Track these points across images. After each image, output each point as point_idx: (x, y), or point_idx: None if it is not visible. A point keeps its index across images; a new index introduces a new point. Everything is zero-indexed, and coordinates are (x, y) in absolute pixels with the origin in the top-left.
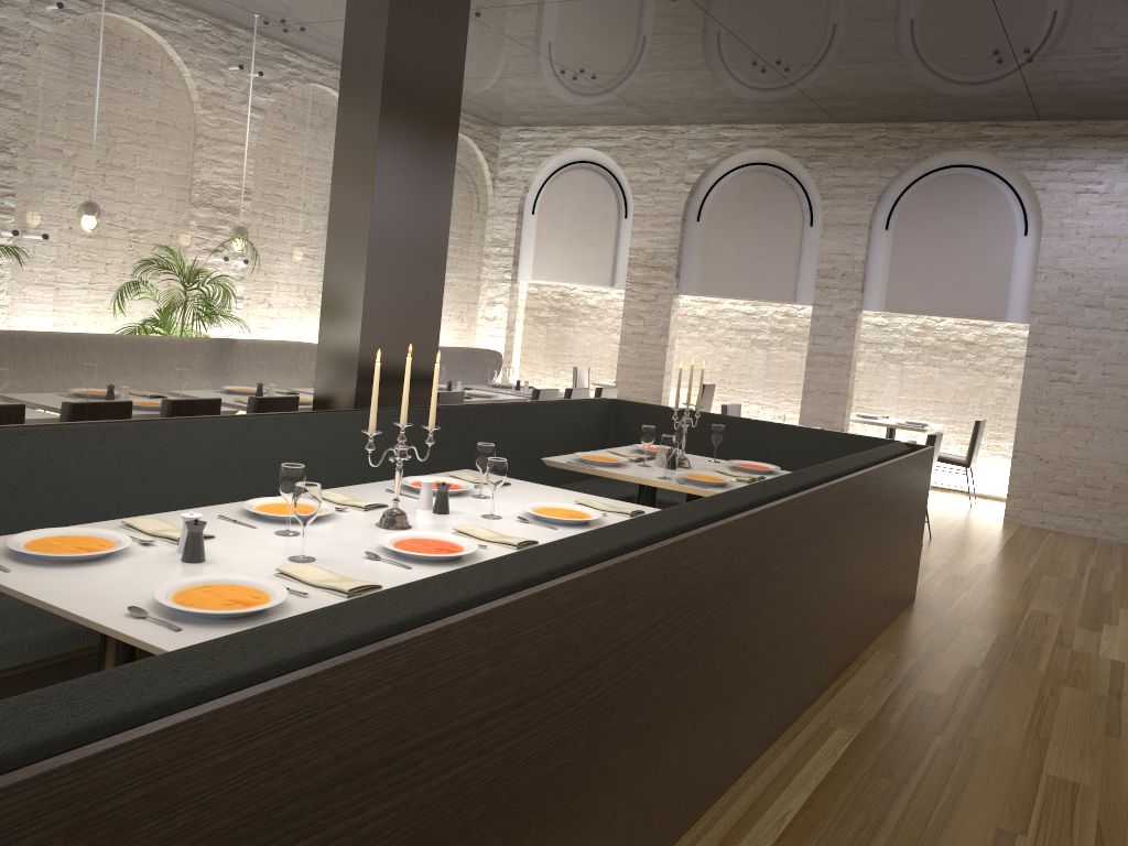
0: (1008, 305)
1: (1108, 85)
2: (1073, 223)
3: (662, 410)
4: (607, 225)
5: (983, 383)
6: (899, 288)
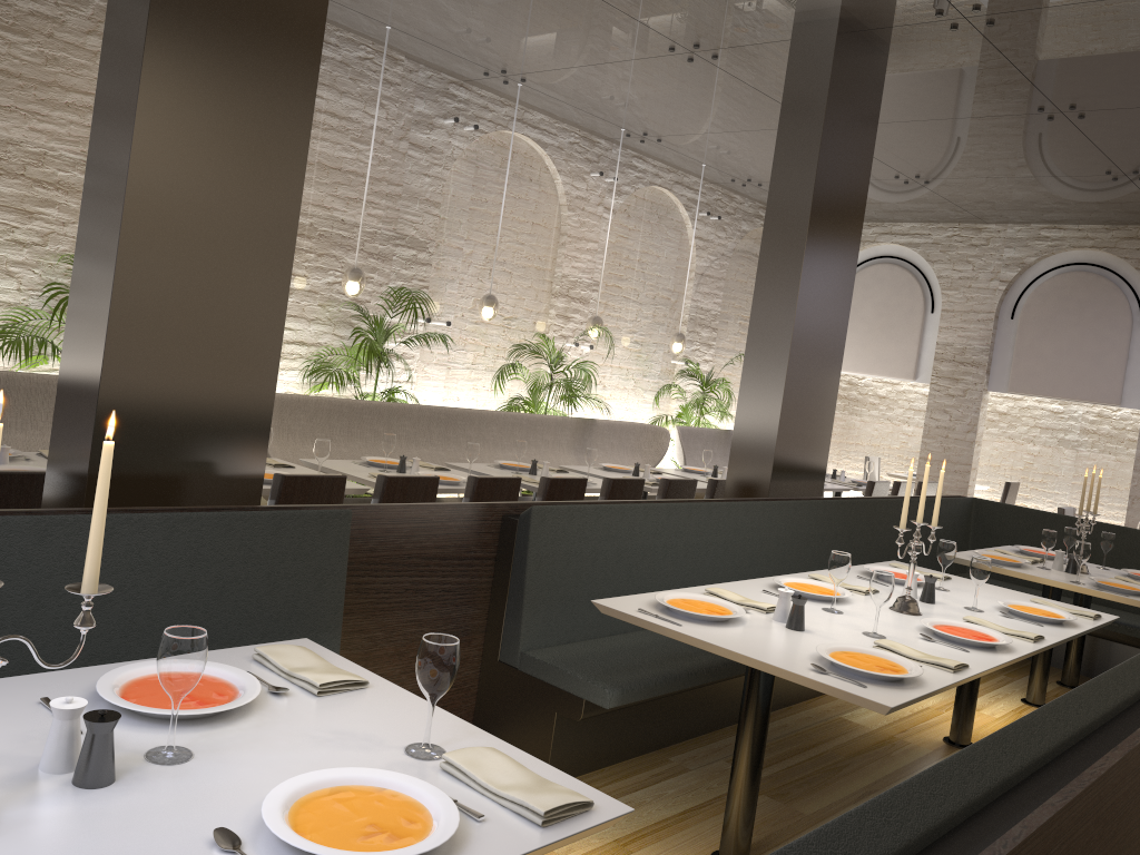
0: None
1: None
2: None
3: (1028, 512)
4: (912, 319)
5: None
6: None
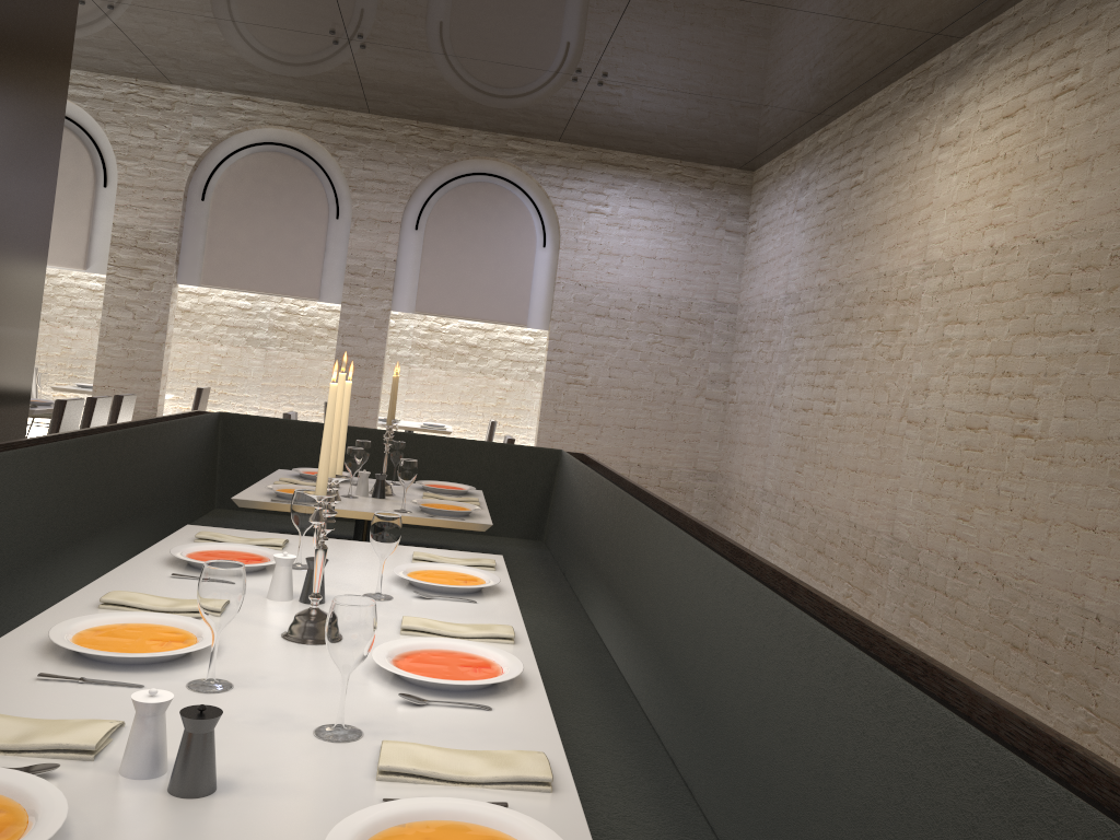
0: (529, 312)
1: (641, 119)
2: (586, 239)
3: (289, 424)
4: (79, 193)
5: (485, 385)
6: (430, 290)
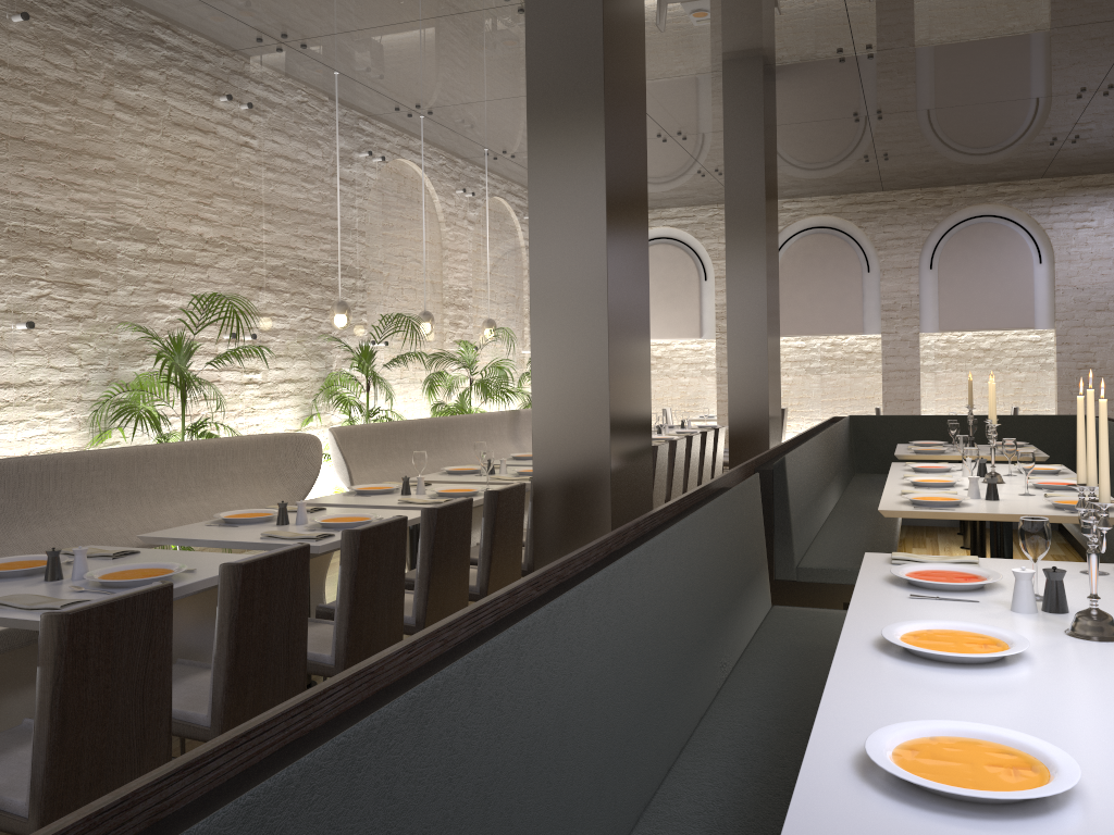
0: (1035, 316)
1: (1113, 153)
2: (1077, 251)
3: (892, 418)
4: (690, 287)
5: (1002, 379)
6: (948, 312)
